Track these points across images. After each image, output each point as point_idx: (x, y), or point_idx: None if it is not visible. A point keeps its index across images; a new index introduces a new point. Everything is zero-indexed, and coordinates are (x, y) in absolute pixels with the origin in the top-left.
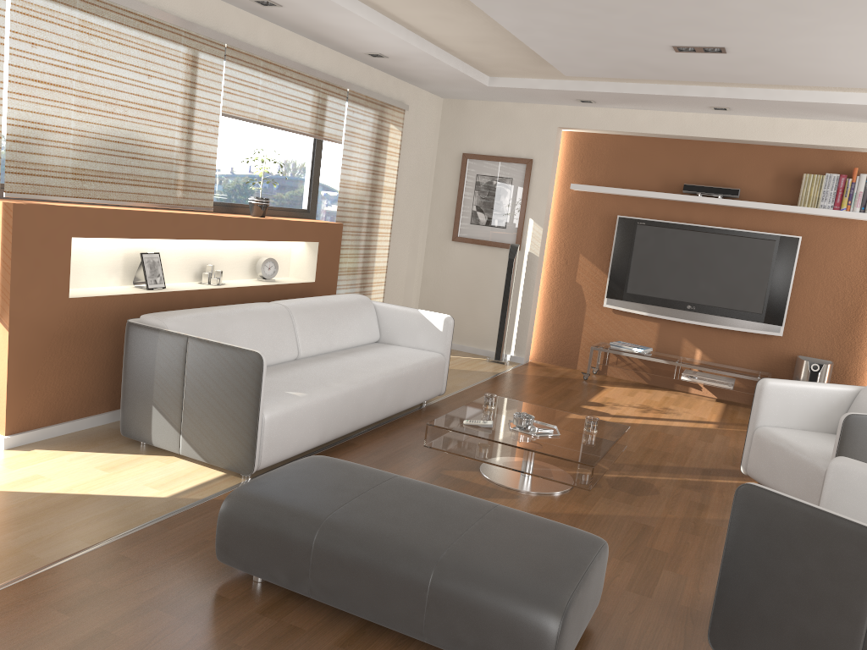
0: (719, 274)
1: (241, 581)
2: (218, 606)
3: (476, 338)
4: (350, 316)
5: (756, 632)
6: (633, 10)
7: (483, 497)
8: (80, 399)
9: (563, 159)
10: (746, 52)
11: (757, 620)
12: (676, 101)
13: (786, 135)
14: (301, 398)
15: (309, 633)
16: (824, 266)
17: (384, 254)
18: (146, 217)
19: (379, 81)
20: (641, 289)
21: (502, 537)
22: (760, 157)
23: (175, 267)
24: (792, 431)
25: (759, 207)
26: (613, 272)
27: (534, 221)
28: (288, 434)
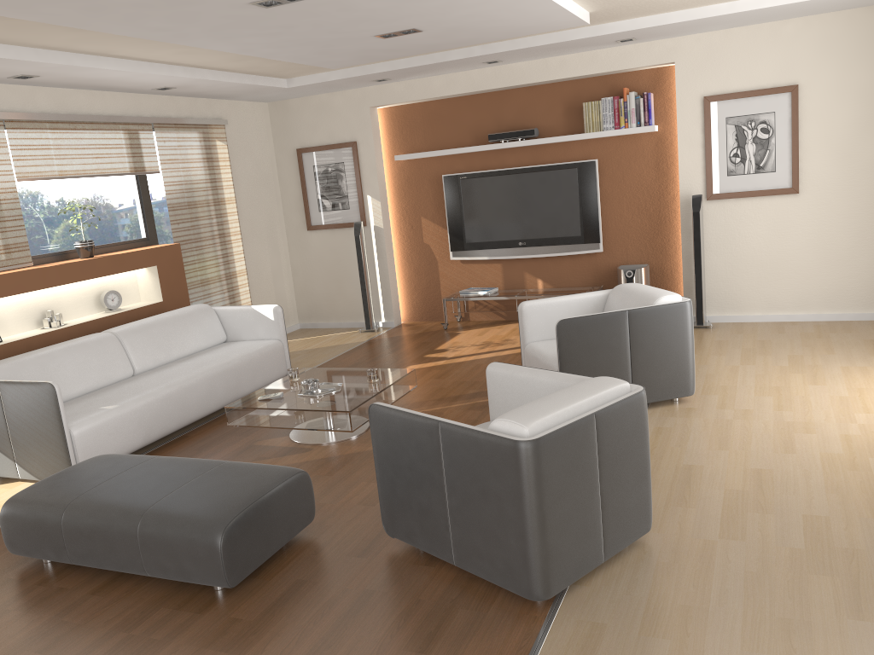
0: (538, 208)
1: (33, 564)
2: (6, 586)
3: (350, 314)
4: (187, 326)
5: (401, 513)
6: (304, 23)
7: (279, 456)
8: None
9: (386, 134)
10: (437, 27)
11: (399, 504)
12: (449, 65)
13: (559, 72)
14: (112, 409)
15: (71, 590)
16: (623, 181)
17: (240, 258)
18: None
19: (187, 106)
20: (477, 236)
21: (206, 486)
22: (548, 95)
23: (14, 321)
24: (553, 341)
25: (554, 141)
26: (451, 227)
27: (372, 197)
28: (104, 442)
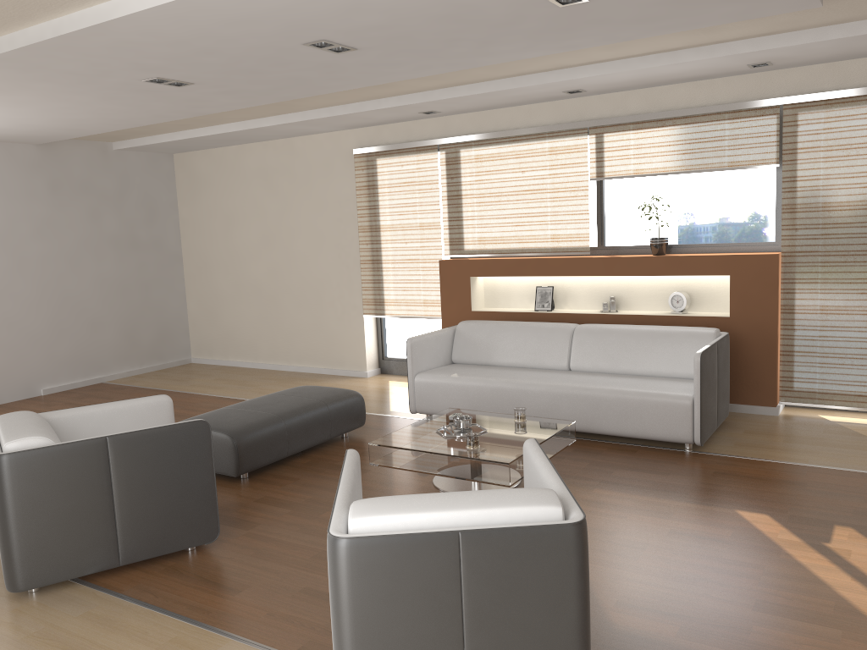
0: None
1: None
2: None
3: None
4: (655, 345)
5: None
6: (442, 36)
7: None
8: None
9: None
10: None
11: None
12: None
13: None
14: (450, 377)
15: None
16: None
17: None
18: (517, 262)
19: (863, 71)
20: None
21: (231, 413)
22: None
23: (585, 298)
24: None
25: None
26: None
27: None
28: (435, 397)
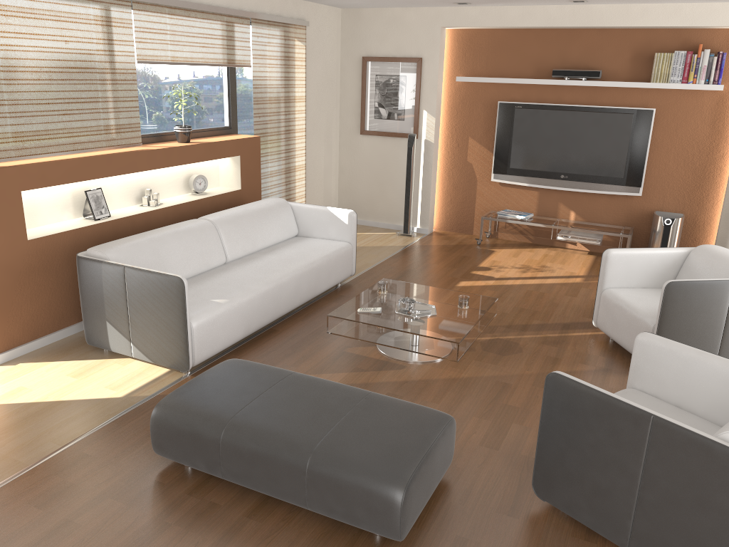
0: (586, 147)
1: (175, 466)
2: (156, 490)
3: (387, 216)
4: (269, 220)
5: (564, 483)
6: None
7: (376, 370)
8: (52, 317)
9: (449, 54)
10: None
11: (565, 475)
12: None
13: (639, 20)
14: (224, 304)
15: (224, 507)
16: (675, 132)
17: (302, 154)
18: (82, 163)
19: (279, 5)
20: (521, 163)
21: (366, 425)
22: (618, 40)
23: (118, 196)
24: (632, 290)
25: (618, 86)
26: (497, 151)
27: (427, 112)
28: (215, 335)
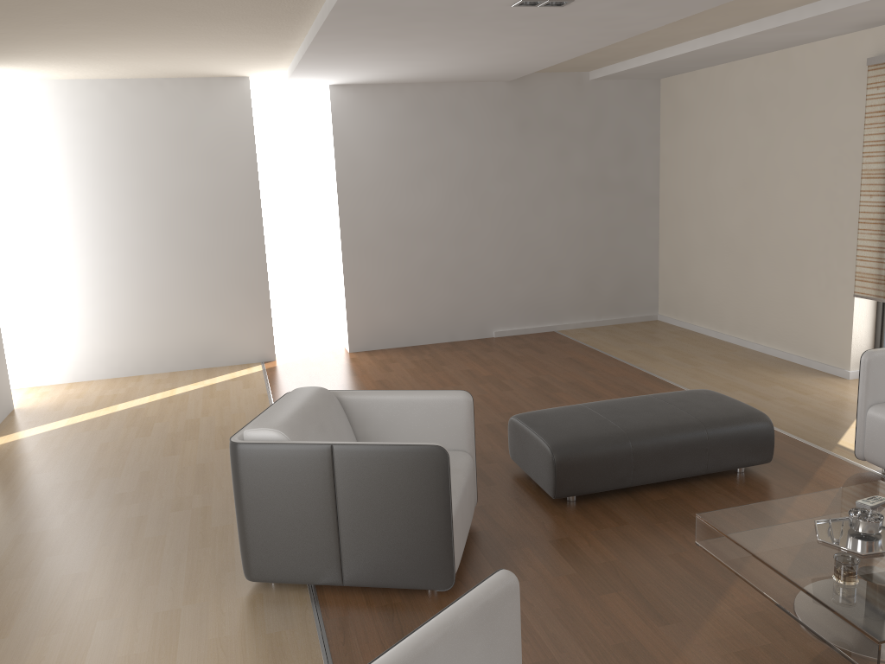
0: None
1: None
2: None
3: None
4: None
5: None
6: None
7: None
8: None
9: None
10: None
11: None
12: None
13: None
14: None
15: None
16: None
17: None
18: None
19: None
20: None
21: (577, 416)
22: None
23: None
24: None
25: None
26: None
27: None
28: None
